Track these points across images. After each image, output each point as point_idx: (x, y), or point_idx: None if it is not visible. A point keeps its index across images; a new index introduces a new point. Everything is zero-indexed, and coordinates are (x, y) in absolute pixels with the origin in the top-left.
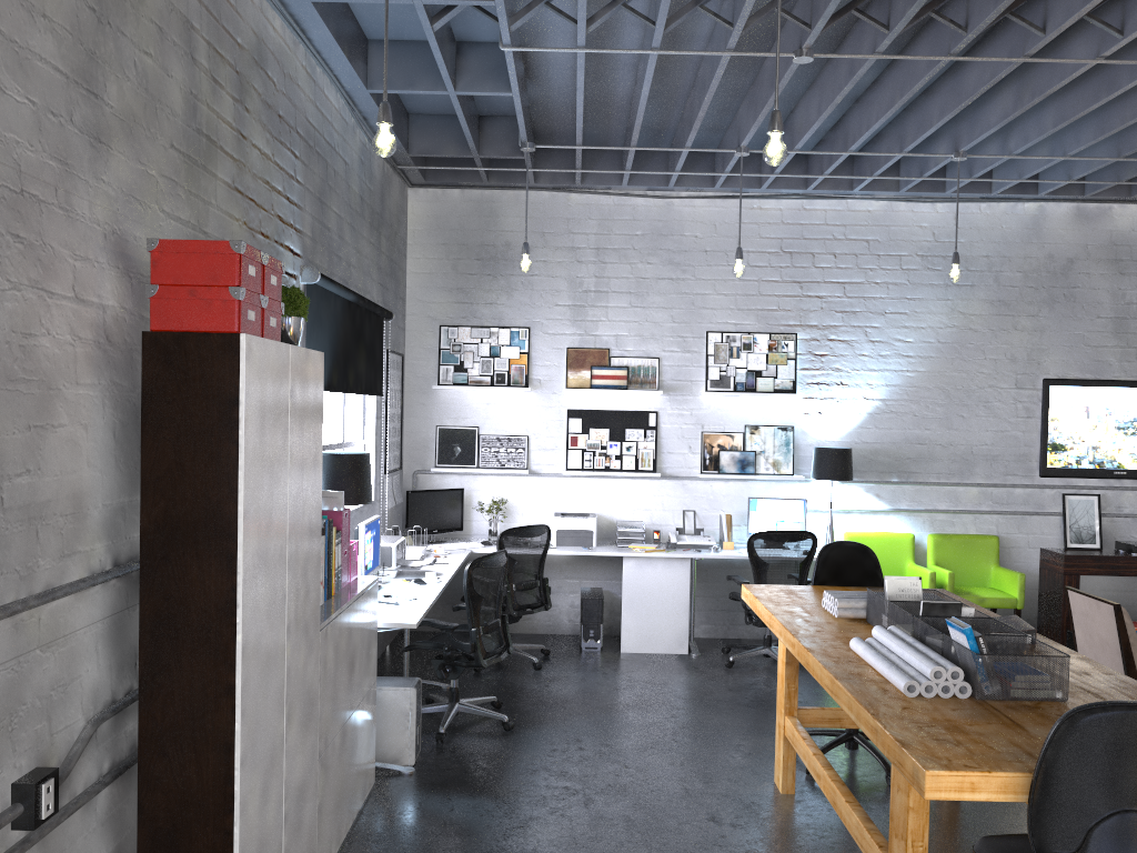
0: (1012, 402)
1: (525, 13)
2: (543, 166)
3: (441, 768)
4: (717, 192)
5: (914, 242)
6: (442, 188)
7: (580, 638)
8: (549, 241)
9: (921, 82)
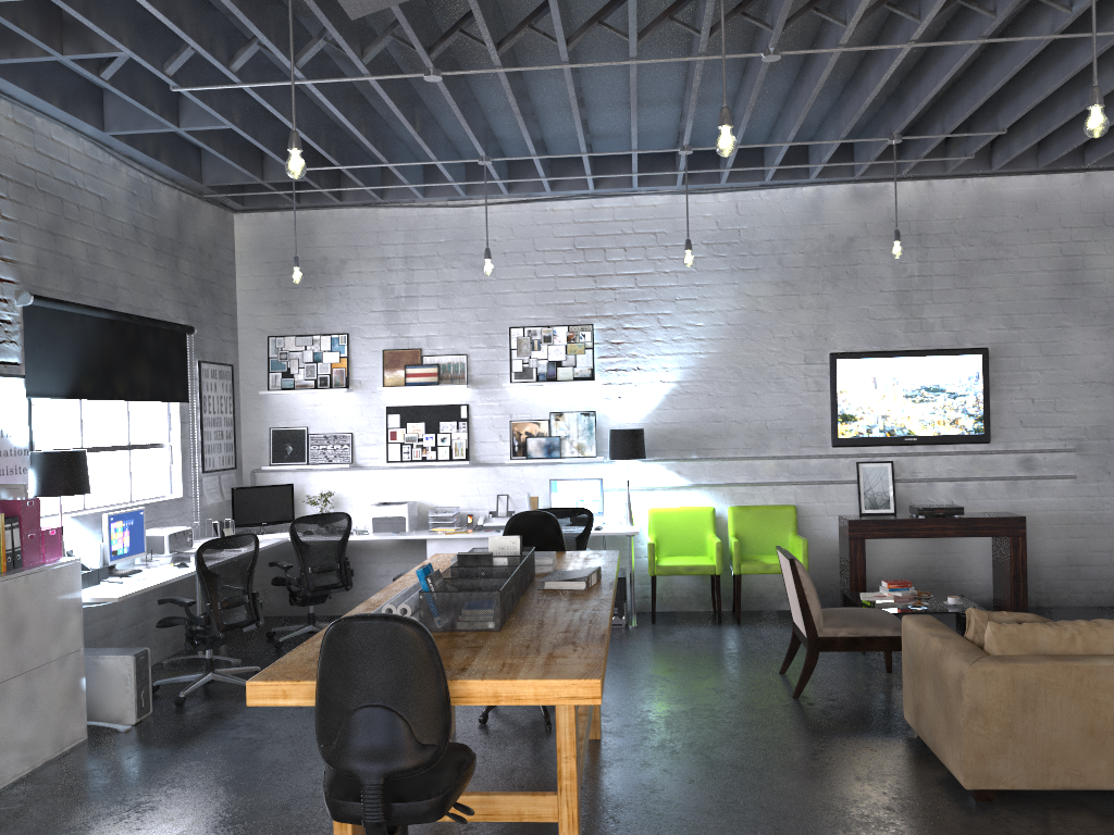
0: (802, 377)
1: (176, 59)
2: (348, 185)
3: (157, 726)
4: (512, 198)
5: (699, 232)
6: (263, 211)
7: None
8: (361, 253)
9: (569, 88)
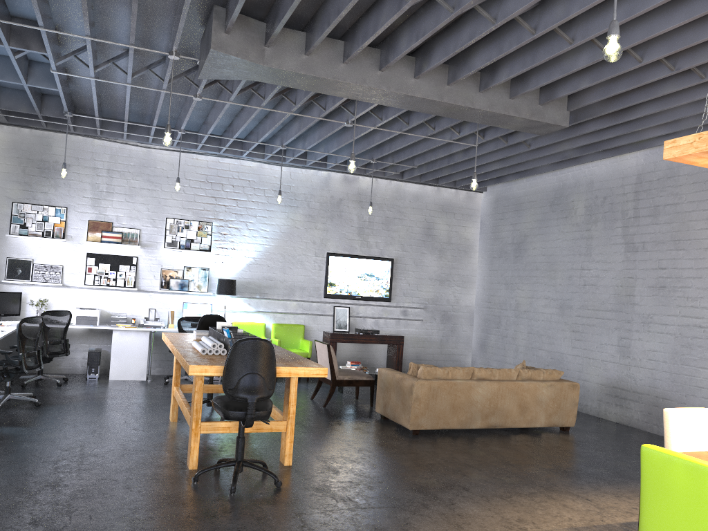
0: (313, 262)
1: (64, 59)
2: (79, 123)
3: None
4: (175, 148)
5: (271, 184)
6: (18, 127)
7: (86, 373)
8: (81, 163)
9: (253, 115)
